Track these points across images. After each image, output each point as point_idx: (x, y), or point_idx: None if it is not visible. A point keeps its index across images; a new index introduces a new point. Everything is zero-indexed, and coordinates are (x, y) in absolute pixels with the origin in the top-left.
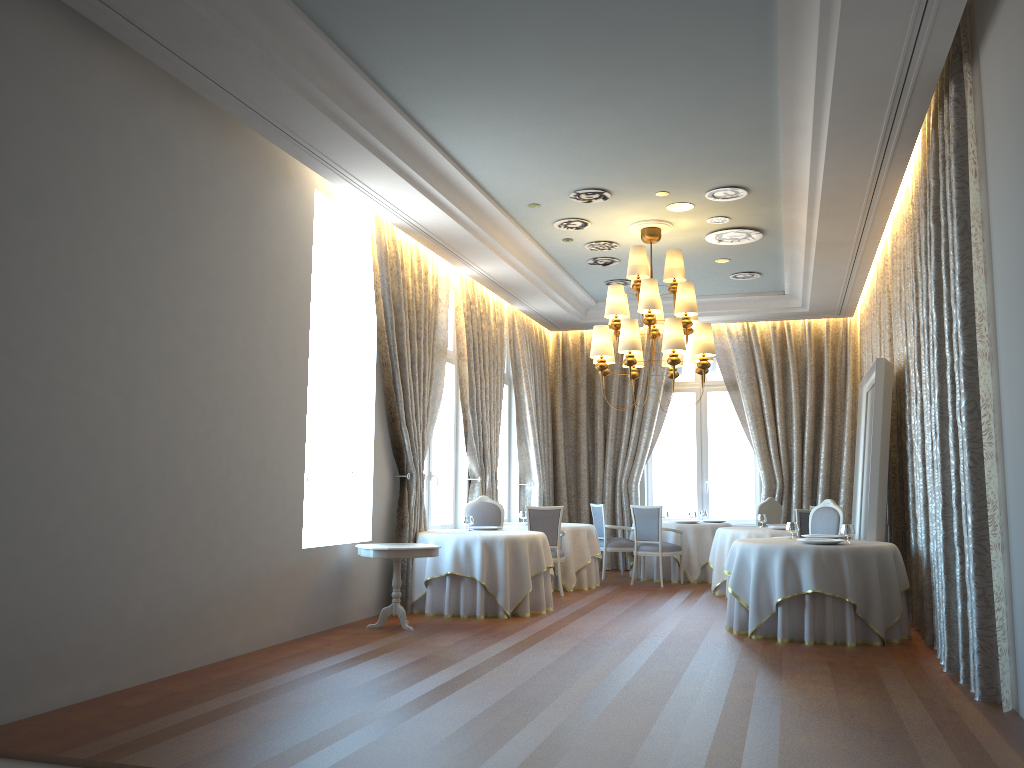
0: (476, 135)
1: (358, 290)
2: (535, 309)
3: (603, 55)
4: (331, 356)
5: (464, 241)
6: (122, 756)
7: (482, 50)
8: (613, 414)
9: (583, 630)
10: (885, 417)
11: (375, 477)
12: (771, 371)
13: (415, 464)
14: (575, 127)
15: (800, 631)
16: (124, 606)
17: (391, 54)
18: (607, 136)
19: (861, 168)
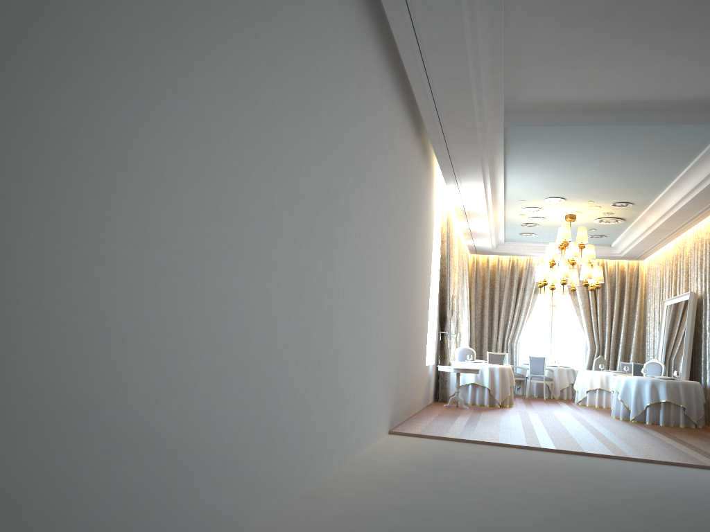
0: (526, 175)
1: None
2: (476, 244)
3: (615, 156)
4: None
5: (479, 214)
6: (470, 438)
7: (565, 150)
8: (504, 303)
9: (548, 414)
10: (692, 320)
11: (436, 332)
12: None
13: (449, 327)
14: (576, 176)
15: (656, 419)
16: (406, 384)
17: (523, 148)
18: (587, 180)
19: (702, 205)
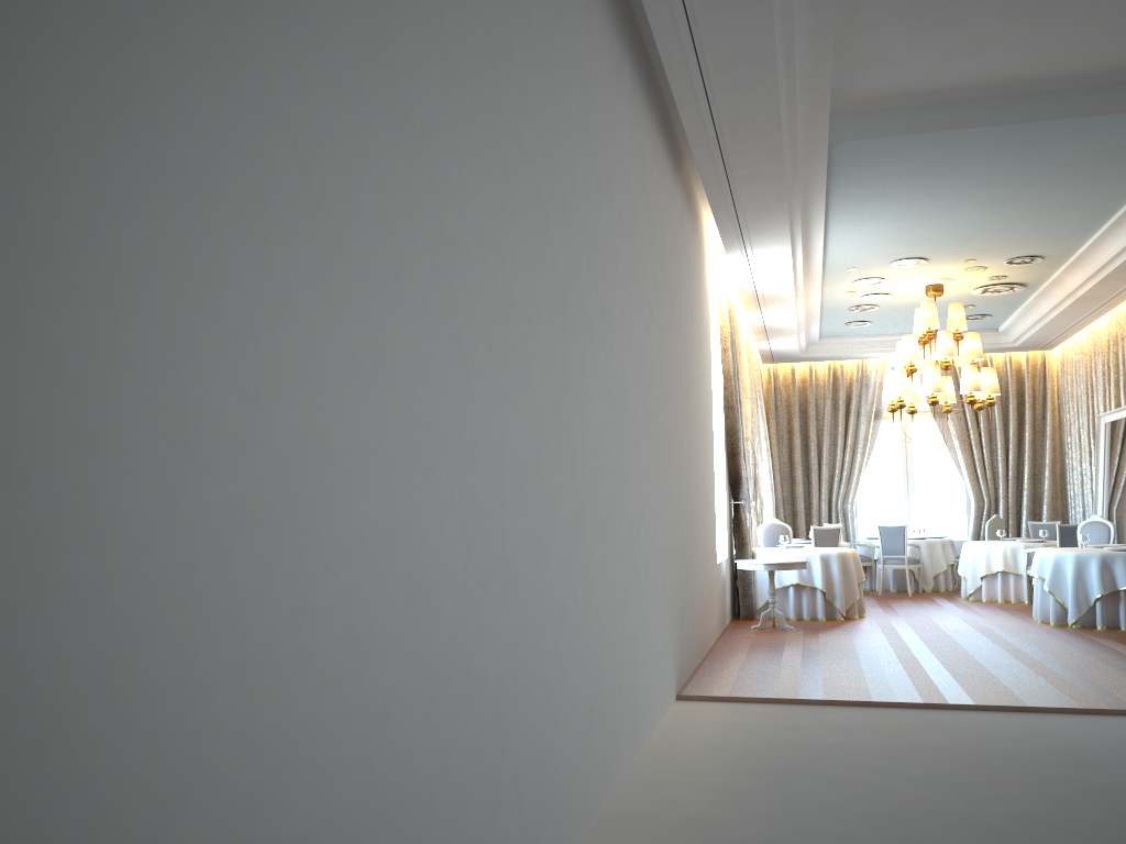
0: (863, 224)
1: None
2: (773, 347)
3: (1020, 179)
4: None
5: (781, 298)
6: (820, 697)
7: (933, 176)
8: (827, 441)
9: (928, 626)
10: None
11: (726, 504)
12: None
13: (747, 492)
14: (948, 219)
15: (1113, 620)
16: (693, 605)
17: (860, 178)
18: (967, 225)
19: None
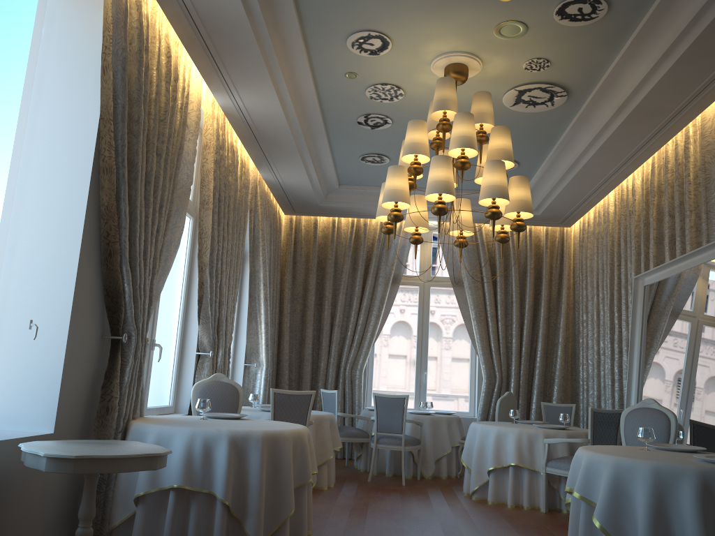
0: None
1: (77, 62)
2: (281, 180)
3: None
4: (22, 150)
5: (234, 35)
6: None
7: None
8: (342, 300)
9: None
10: None
11: (72, 334)
12: (493, 271)
13: (137, 322)
14: None
15: None
16: None
17: None
18: None
19: None
